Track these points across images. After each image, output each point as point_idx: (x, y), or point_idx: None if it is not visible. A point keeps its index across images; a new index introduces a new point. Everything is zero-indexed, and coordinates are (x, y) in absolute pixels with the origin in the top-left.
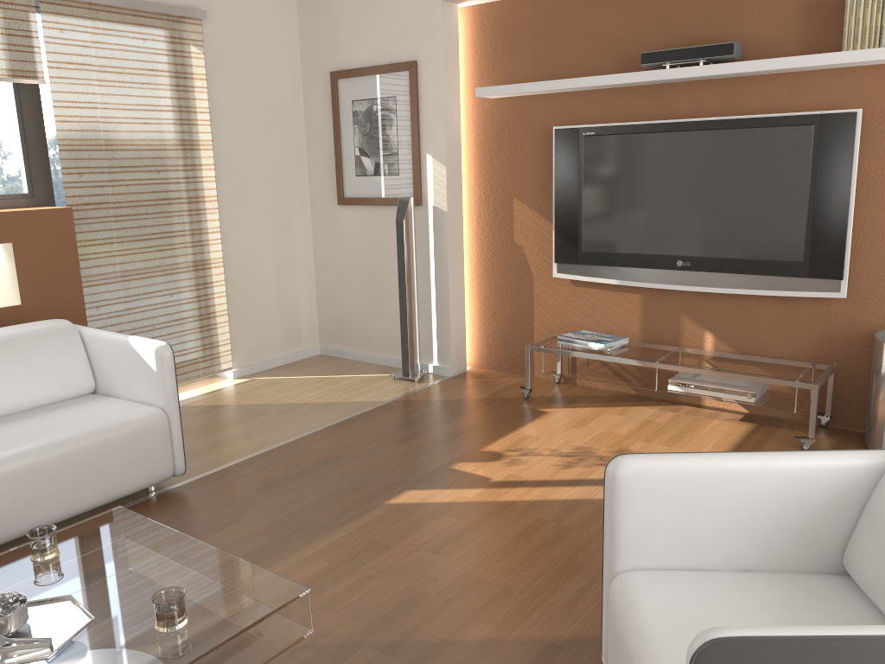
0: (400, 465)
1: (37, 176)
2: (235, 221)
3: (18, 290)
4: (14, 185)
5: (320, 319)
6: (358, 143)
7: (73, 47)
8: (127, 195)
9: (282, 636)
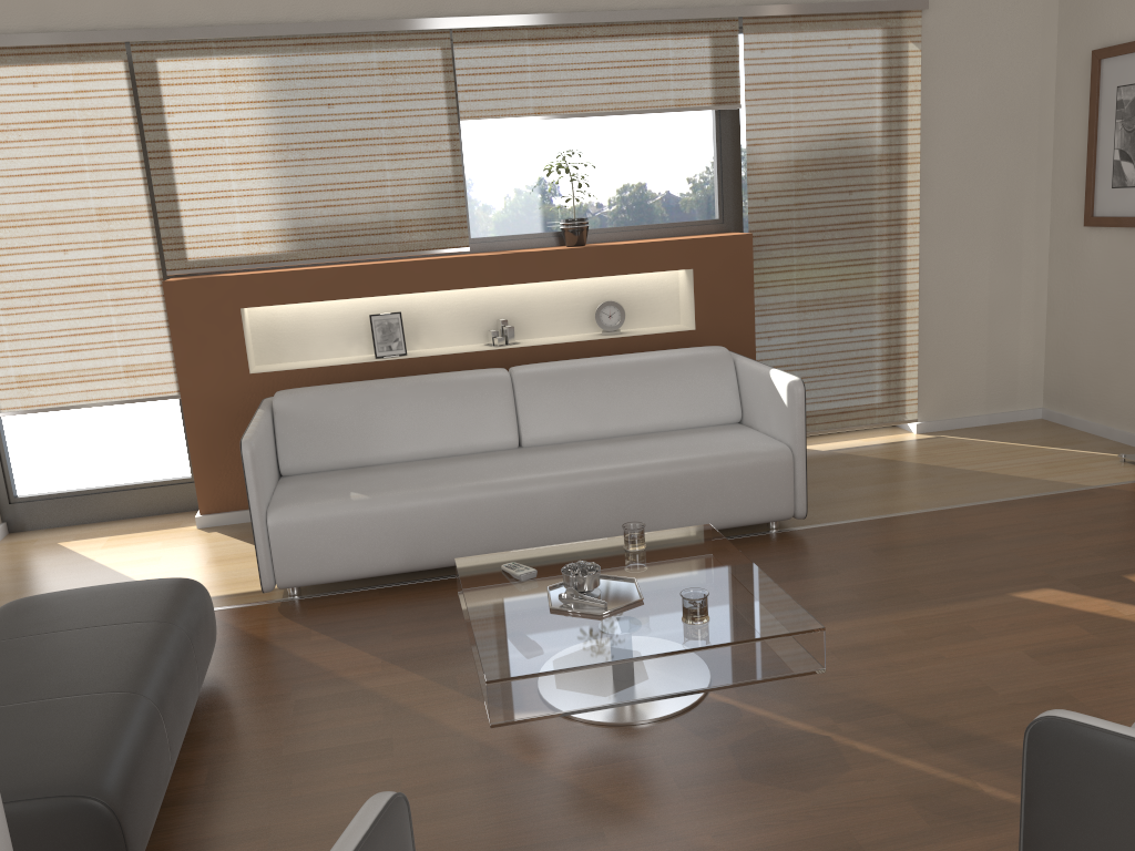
0: (1057, 560)
1: (728, 202)
2: (939, 247)
3: (693, 316)
4: (706, 211)
5: (1046, 374)
6: (1118, 143)
7: (772, 66)
8: (812, 220)
9: (788, 662)
